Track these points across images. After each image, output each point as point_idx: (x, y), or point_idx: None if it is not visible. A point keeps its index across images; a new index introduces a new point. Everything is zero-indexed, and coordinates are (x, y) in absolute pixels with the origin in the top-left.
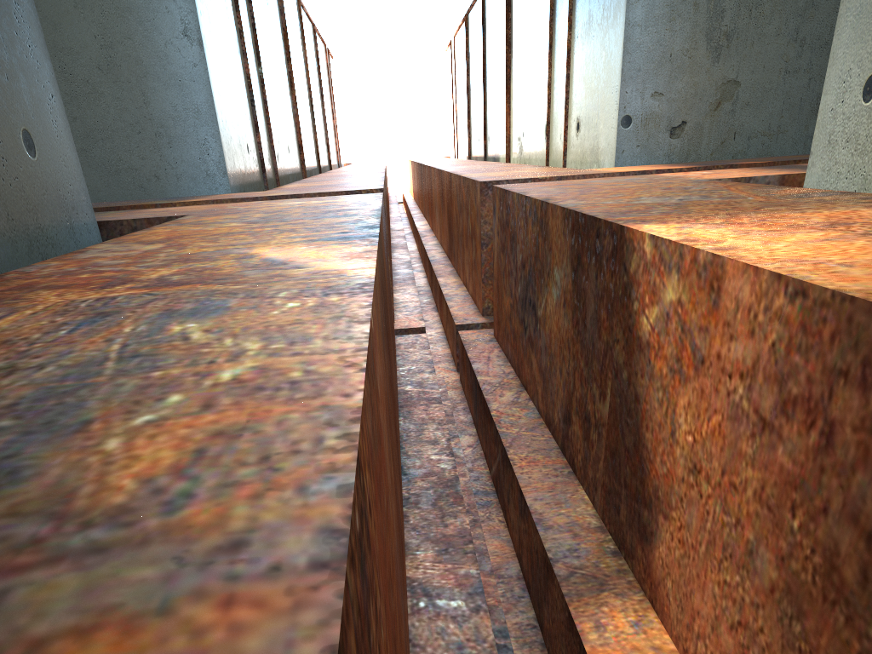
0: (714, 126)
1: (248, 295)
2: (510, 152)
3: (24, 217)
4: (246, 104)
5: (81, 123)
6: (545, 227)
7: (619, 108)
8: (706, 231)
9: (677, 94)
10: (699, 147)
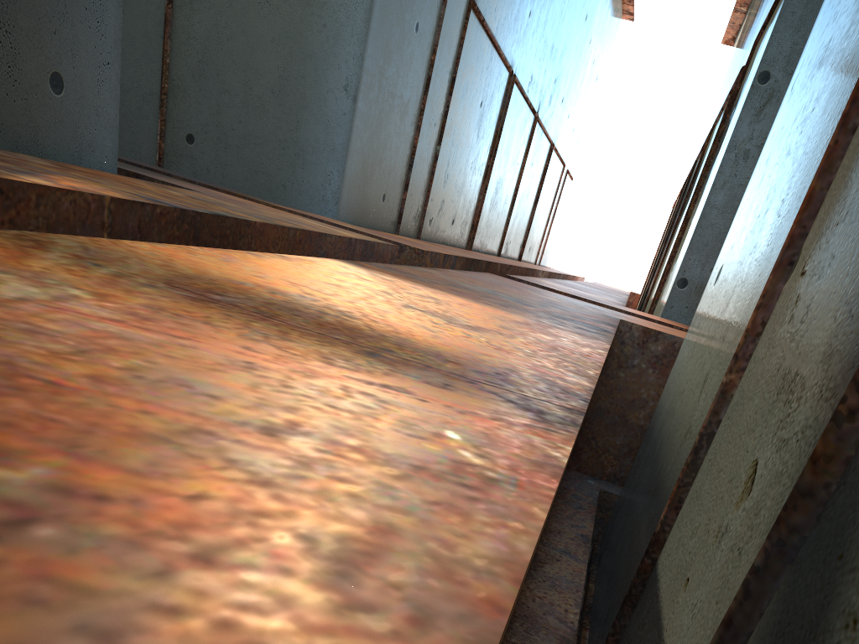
0: None
1: None
2: (650, 296)
3: (19, 128)
4: (400, 165)
5: (243, 126)
6: None
7: (679, 270)
8: (336, 267)
9: None
10: None
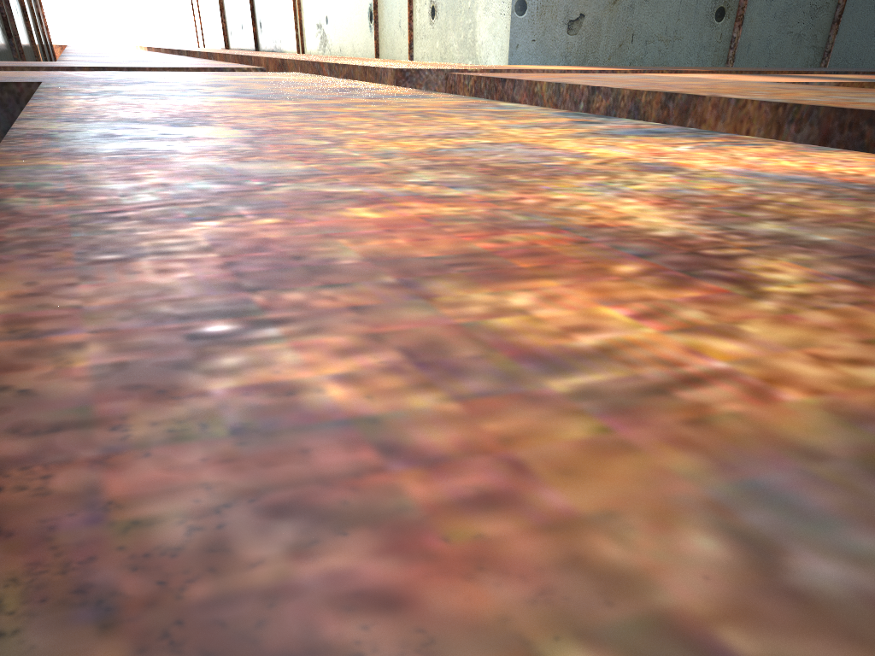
0: (613, 24)
1: None
2: (304, 43)
3: None
4: None
5: None
6: None
7: None
8: None
9: None
10: (597, 49)
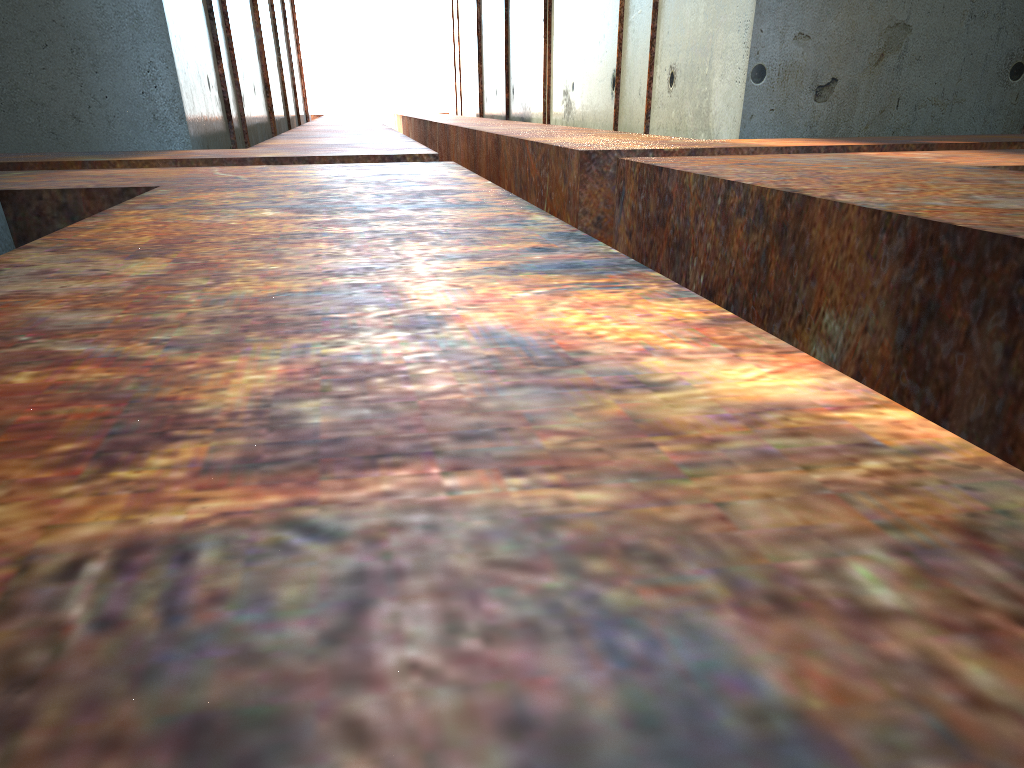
0: (873, 88)
1: (737, 584)
2: (550, 111)
3: None
4: (203, 15)
5: None
6: (796, 239)
7: (750, 54)
8: None
9: (828, 38)
10: (851, 117)
